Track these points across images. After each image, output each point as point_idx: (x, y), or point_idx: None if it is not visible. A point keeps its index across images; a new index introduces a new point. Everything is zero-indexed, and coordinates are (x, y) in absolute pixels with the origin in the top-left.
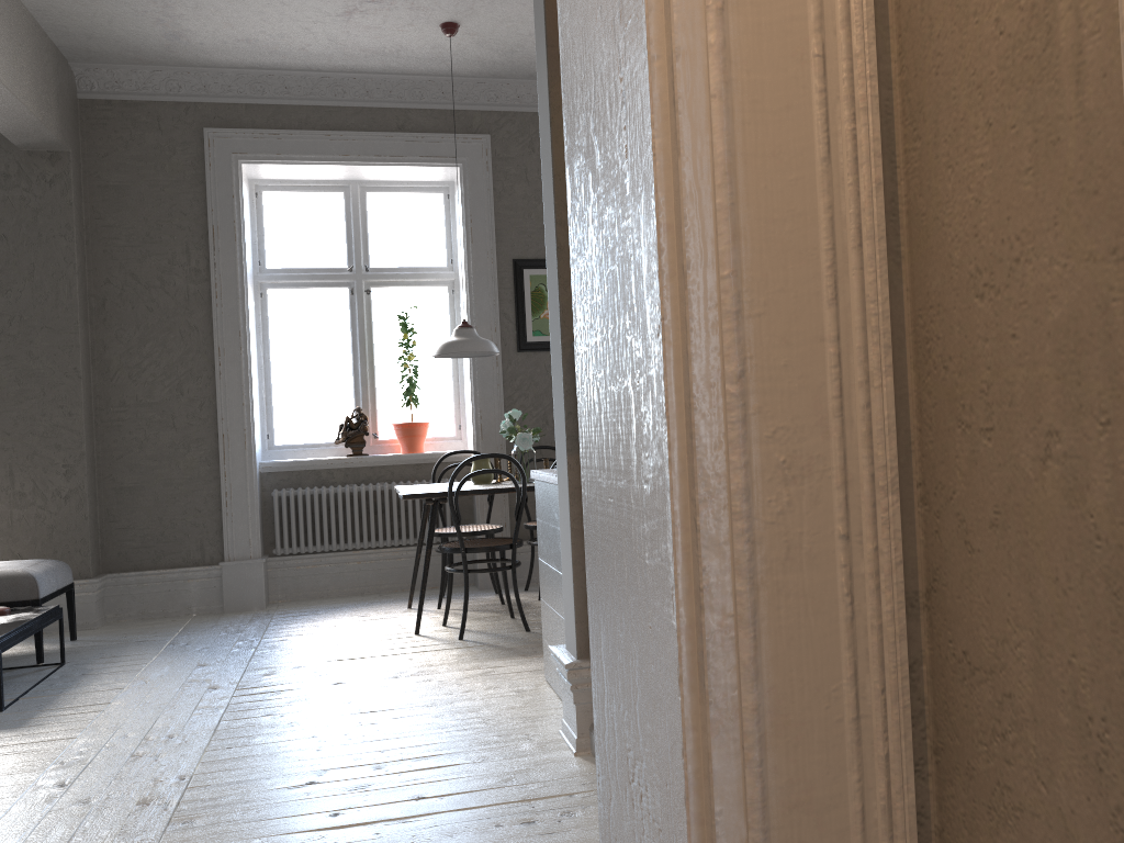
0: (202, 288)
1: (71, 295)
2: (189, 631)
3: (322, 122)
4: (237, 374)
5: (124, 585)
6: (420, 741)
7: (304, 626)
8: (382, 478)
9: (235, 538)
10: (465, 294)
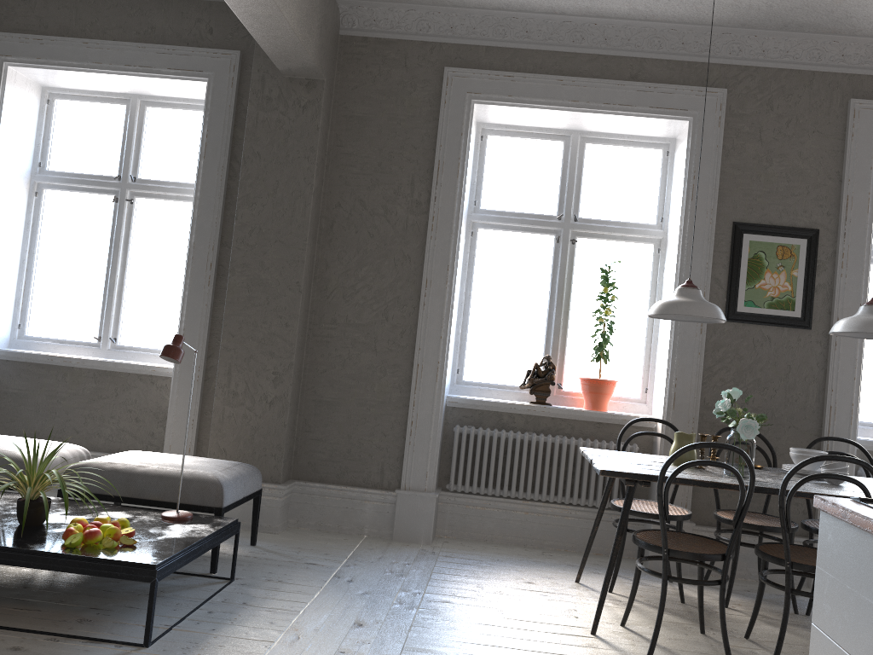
0: (420, 220)
1: (305, 214)
2: (356, 560)
3: (556, 67)
4: (439, 307)
5: (308, 494)
6: None
7: (468, 583)
8: (561, 430)
9: (413, 468)
10: (677, 254)
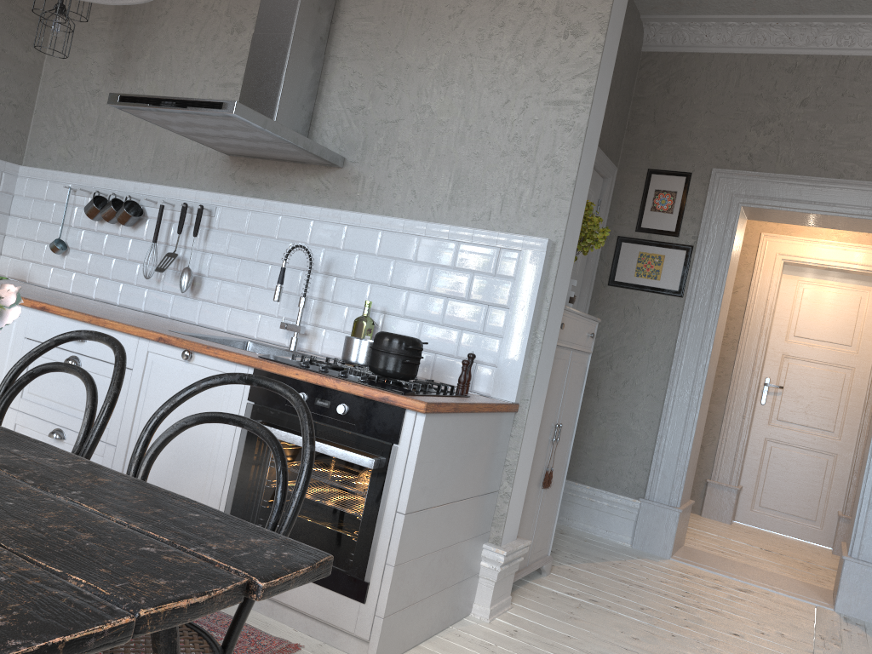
0: None
1: None
2: None
3: None
4: None
5: None
6: None
7: None
8: None
9: None
10: None
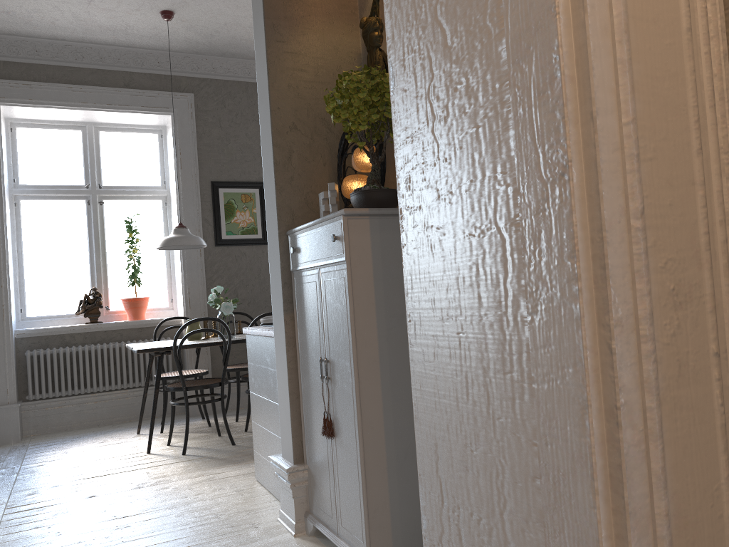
0: None
1: None
2: None
3: (65, 78)
4: None
5: None
6: (170, 537)
7: (55, 453)
8: (113, 338)
9: None
10: (177, 205)
